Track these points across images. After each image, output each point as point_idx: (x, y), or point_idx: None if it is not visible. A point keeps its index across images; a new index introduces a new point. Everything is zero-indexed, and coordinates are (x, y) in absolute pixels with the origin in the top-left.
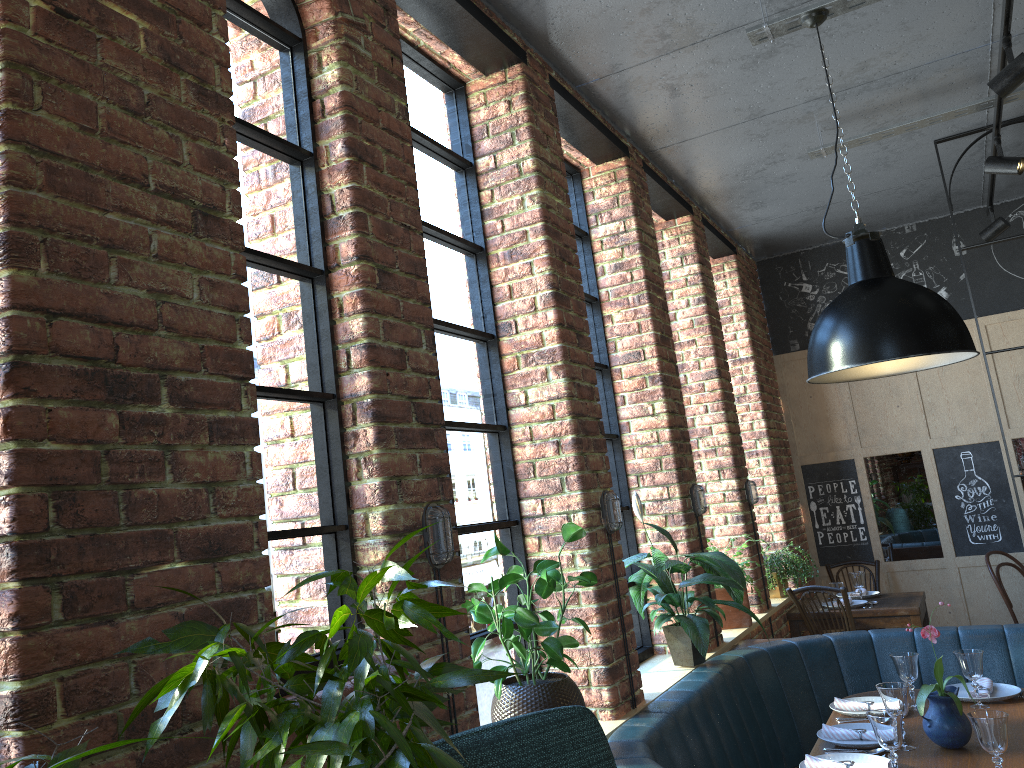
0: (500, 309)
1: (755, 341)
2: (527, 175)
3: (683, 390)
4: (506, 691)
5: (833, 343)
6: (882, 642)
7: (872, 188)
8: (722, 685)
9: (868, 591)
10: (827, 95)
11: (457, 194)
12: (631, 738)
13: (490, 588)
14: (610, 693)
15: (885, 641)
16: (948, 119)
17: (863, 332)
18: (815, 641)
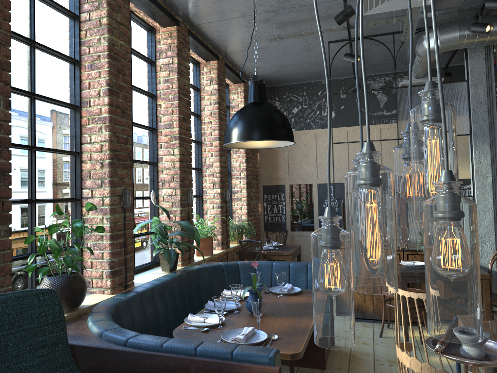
0: (83, 93)
1: None
2: (104, 26)
3: (203, 145)
4: (46, 279)
5: (232, 130)
6: (259, 266)
7: (304, 60)
8: (177, 281)
9: (278, 243)
10: (274, 11)
11: (66, 30)
12: (109, 303)
13: (50, 230)
14: (111, 282)
15: (260, 266)
16: (328, 32)
17: (244, 126)
18: (231, 264)
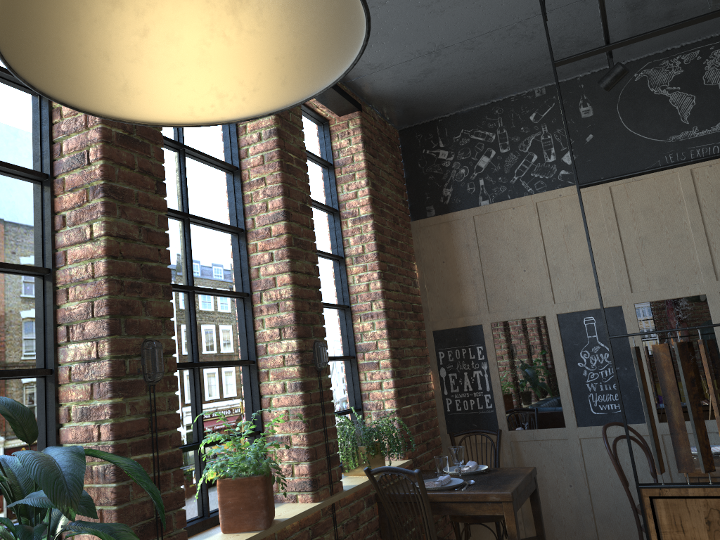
0: None
1: (379, 201)
2: None
3: (250, 236)
4: None
5: None
6: None
7: (481, 25)
8: None
9: (479, 465)
10: None
11: None
12: None
13: None
14: None
15: None
16: None
17: None
18: None
